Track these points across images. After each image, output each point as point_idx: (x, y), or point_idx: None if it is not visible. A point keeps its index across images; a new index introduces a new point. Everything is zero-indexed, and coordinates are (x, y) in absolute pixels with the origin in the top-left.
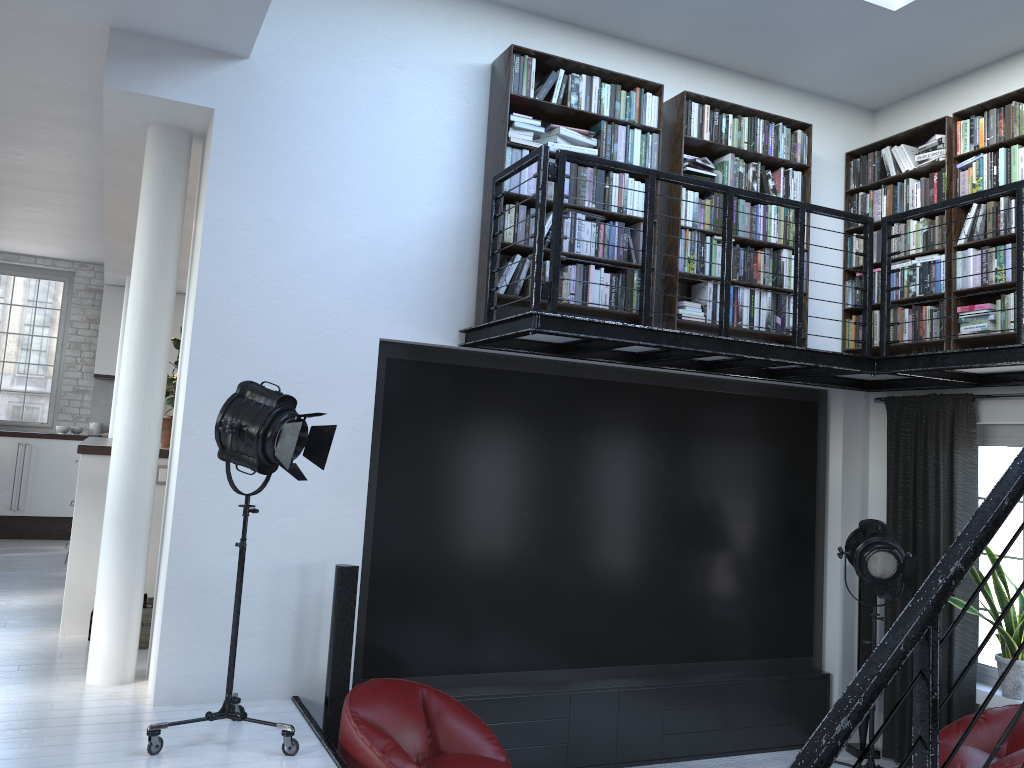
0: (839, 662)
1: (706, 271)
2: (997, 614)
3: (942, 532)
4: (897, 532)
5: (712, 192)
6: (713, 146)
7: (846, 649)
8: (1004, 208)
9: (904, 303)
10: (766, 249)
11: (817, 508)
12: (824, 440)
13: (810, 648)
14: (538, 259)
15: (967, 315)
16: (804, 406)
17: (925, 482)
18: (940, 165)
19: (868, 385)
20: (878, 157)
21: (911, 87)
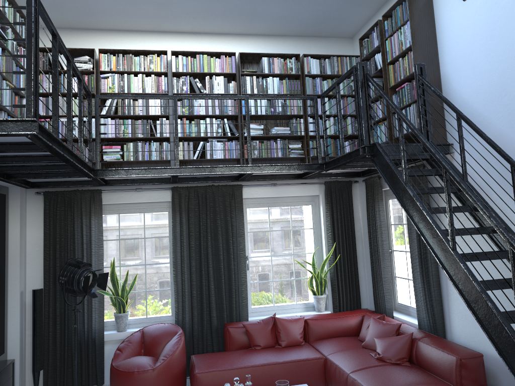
0: (19, 350)
1: (4, 104)
2: (118, 294)
3: (85, 260)
4: (57, 265)
5: (3, 50)
6: (3, 19)
7: (21, 341)
8: (127, 102)
9: (63, 140)
10: (17, 96)
11: (6, 260)
12: (8, 218)
13: (3, 348)
14: (34, 77)
15: (108, 150)
16: (2, 197)
17: (74, 236)
18: (88, 72)
19: (29, 184)
20: (47, 56)
21: (62, 24)
